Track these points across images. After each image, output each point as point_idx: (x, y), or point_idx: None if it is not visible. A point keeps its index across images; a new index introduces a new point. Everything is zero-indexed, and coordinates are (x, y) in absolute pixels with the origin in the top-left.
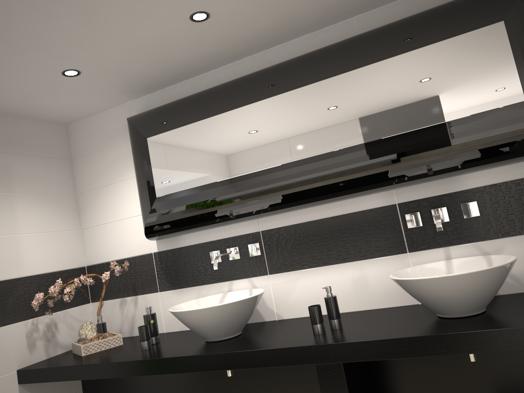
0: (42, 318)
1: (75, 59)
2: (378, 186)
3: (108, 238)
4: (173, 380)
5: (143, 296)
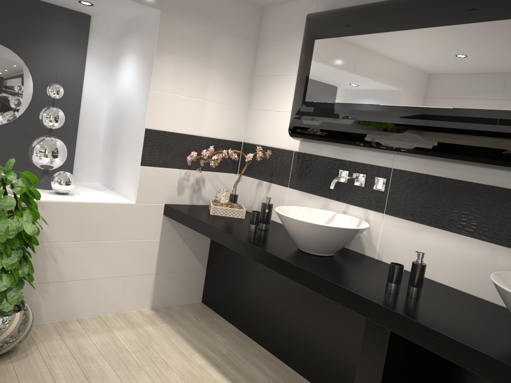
0: (194, 172)
1: None
2: None
3: (264, 124)
4: None
5: (275, 186)
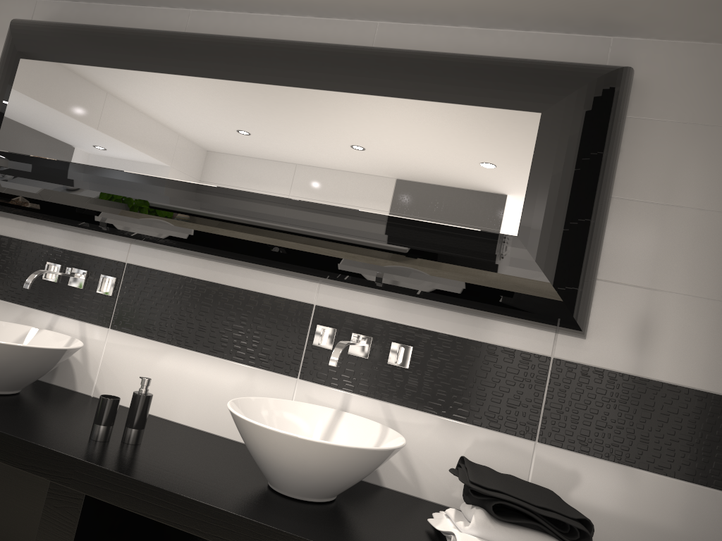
0: None
1: None
2: (294, 269)
3: None
4: None
5: None
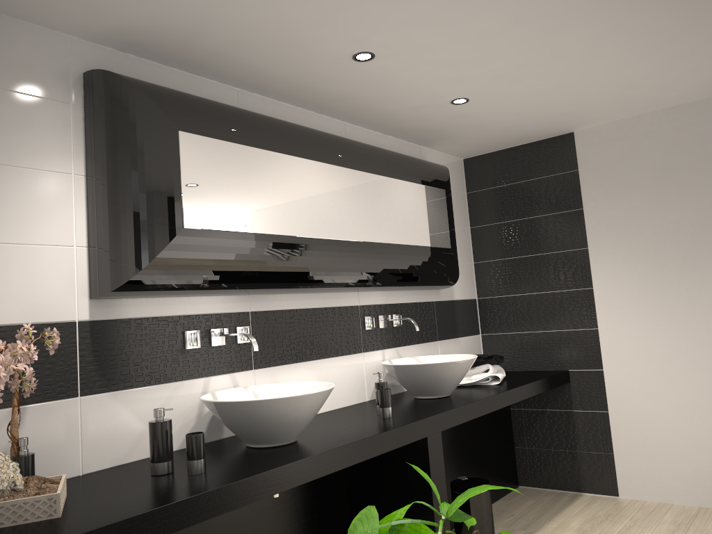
0: None
1: None
2: (371, 285)
3: None
4: None
5: (41, 406)
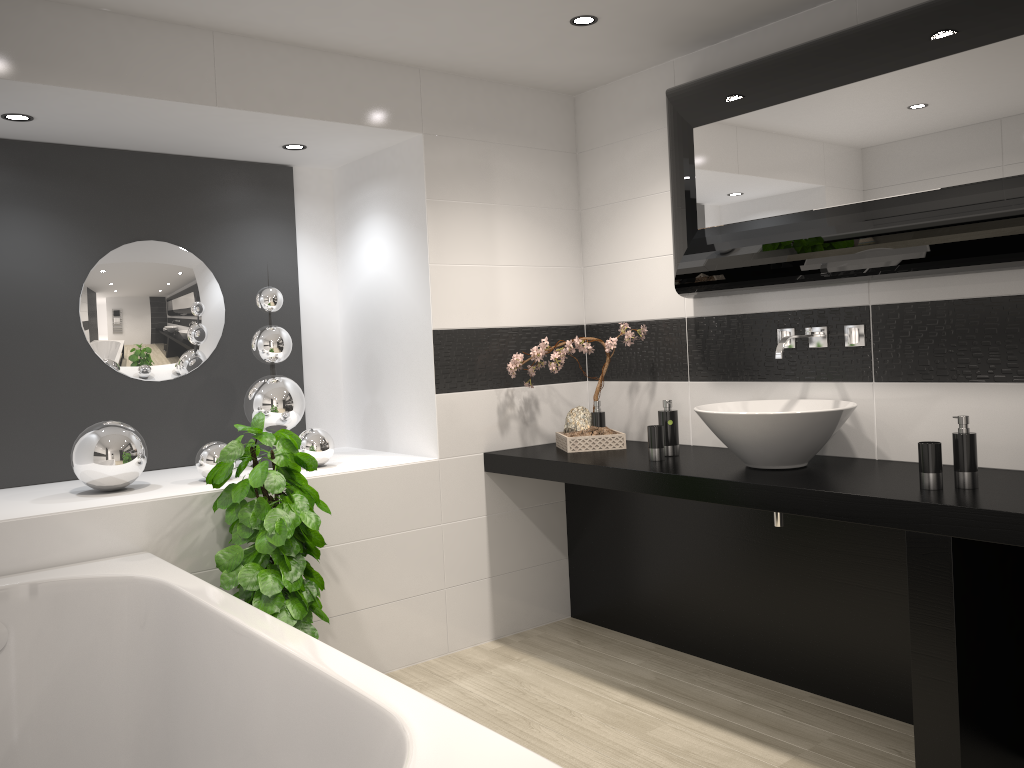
0: (519, 390)
1: (590, 1)
2: None
3: (620, 286)
4: (693, 516)
5: (664, 384)
